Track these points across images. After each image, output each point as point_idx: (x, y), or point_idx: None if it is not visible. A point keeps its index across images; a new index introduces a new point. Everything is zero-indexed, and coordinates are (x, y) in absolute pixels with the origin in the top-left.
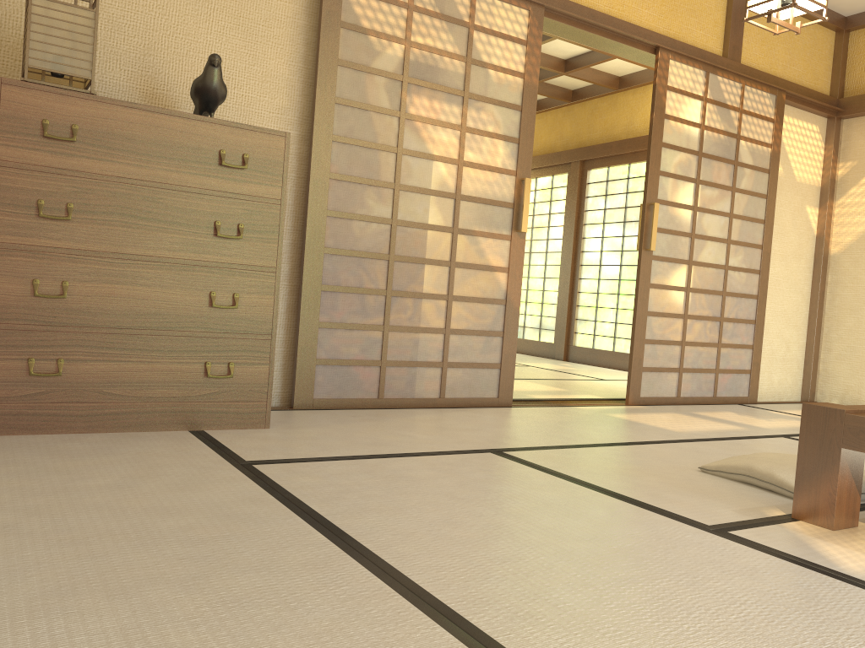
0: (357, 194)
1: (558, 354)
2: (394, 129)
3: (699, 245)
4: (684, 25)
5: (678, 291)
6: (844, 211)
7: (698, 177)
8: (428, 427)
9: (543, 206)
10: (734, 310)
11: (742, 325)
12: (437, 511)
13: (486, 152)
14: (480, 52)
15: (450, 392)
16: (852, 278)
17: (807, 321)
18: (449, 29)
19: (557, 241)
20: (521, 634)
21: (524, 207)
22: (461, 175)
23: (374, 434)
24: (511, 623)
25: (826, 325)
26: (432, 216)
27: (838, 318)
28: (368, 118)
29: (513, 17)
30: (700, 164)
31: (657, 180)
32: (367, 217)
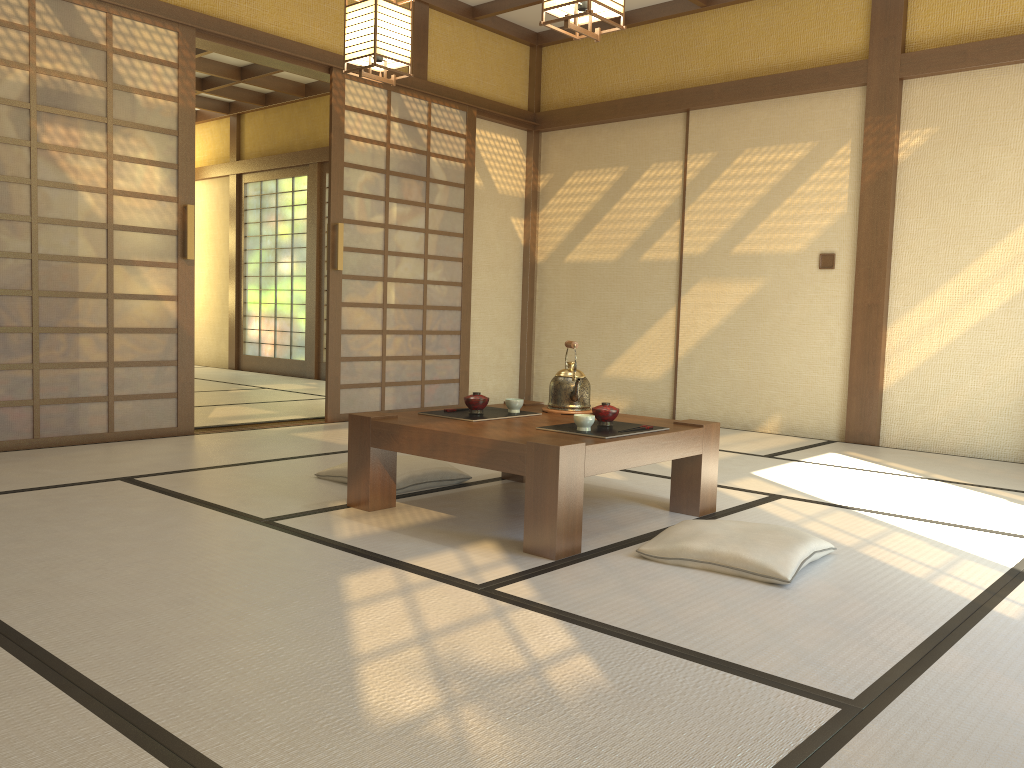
0: None
1: (310, 373)
2: (26, 160)
3: (394, 262)
4: None
5: (374, 308)
6: (546, 221)
7: (387, 195)
8: (75, 462)
9: (286, 211)
10: (437, 322)
11: (446, 336)
12: (14, 532)
13: (140, 179)
14: (123, 77)
15: (121, 426)
16: (555, 285)
17: (520, 328)
18: (83, 54)
19: (302, 250)
20: (8, 602)
21: (188, 234)
22: (112, 204)
23: (6, 474)
24: (6, 597)
25: (537, 330)
26: (81, 248)
27: (546, 324)
28: None
29: (159, 39)
30: (388, 183)
31: (342, 200)
32: (0, 253)
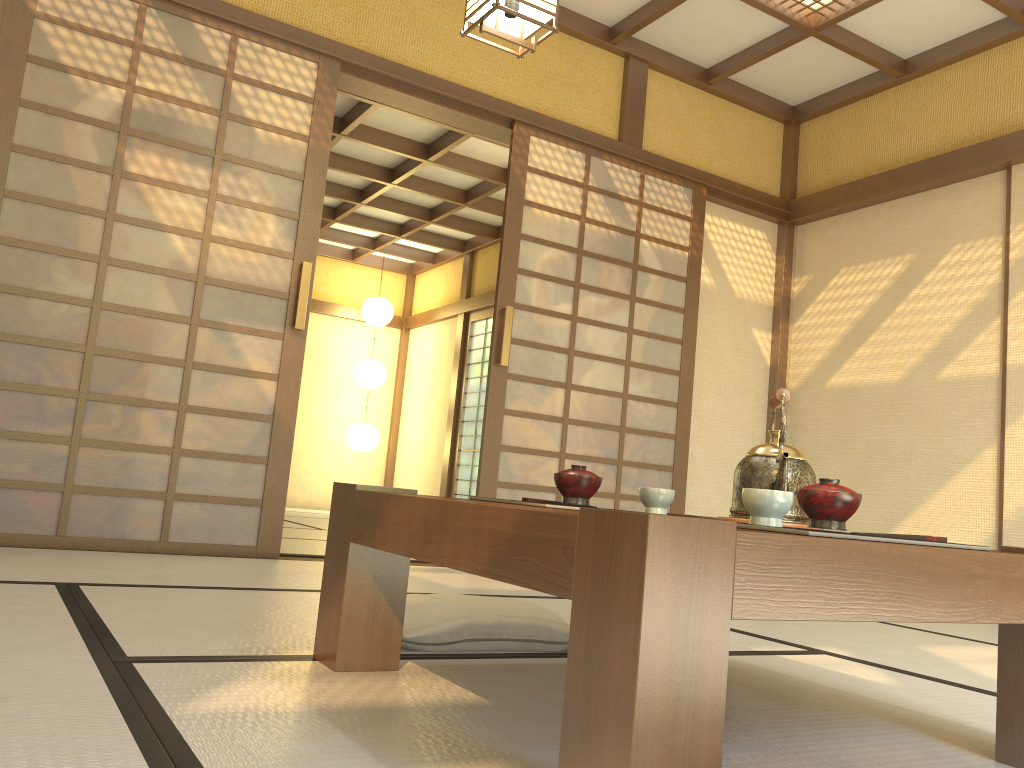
0: (40, 265)
1: None
2: (105, 189)
3: (582, 365)
4: (561, 101)
5: (551, 422)
6: (801, 335)
7: (577, 280)
8: (57, 563)
9: None
10: (640, 451)
11: (652, 472)
12: None
13: (247, 227)
14: (242, 107)
15: (179, 534)
16: (812, 418)
17: None
18: (196, 77)
19: None
20: None
21: (300, 297)
22: (207, 252)
23: None
24: None
25: None
26: (158, 301)
27: None
28: (64, 173)
29: (294, 69)
30: (580, 264)
31: (514, 280)
32: (53, 295)
